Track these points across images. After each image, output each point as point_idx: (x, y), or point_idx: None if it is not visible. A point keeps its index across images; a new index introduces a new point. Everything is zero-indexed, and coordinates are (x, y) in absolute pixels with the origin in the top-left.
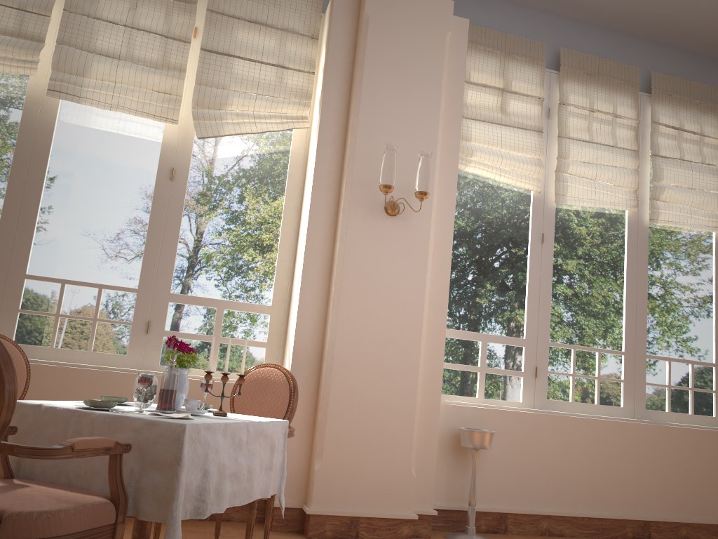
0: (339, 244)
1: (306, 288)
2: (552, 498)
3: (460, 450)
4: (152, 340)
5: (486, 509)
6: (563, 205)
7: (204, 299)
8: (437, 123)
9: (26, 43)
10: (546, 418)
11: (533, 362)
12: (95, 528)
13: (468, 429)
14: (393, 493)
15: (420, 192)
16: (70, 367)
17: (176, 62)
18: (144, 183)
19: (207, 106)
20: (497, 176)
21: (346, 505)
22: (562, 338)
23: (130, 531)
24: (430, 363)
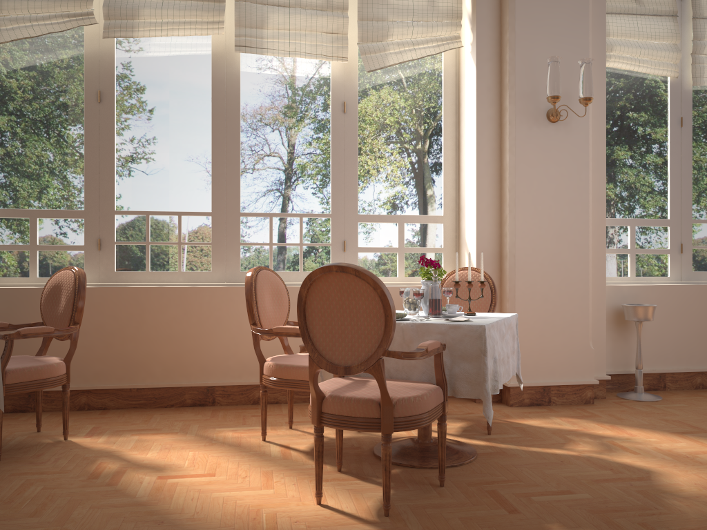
0: (508, 155)
1: (481, 198)
2: (704, 357)
3: (620, 324)
4: (349, 256)
5: (647, 371)
6: (699, 86)
7: (386, 216)
8: (587, 27)
9: (210, 5)
10: (695, 289)
11: (678, 239)
12: (437, 405)
13: (632, 305)
14: (576, 364)
15: (585, 98)
16: (293, 286)
17: (338, 2)
18: (322, 119)
19: (370, 40)
20: (636, 67)
21: (538, 377)
22: (704, 215)
23: None
24: (594, 251)
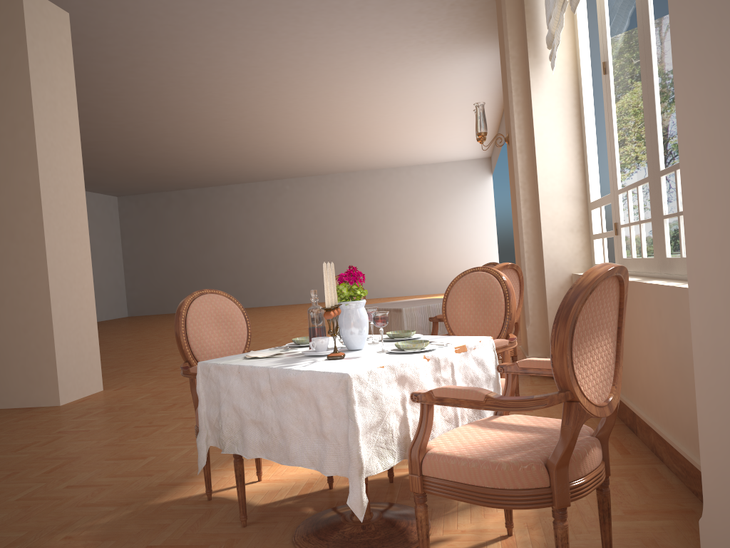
0: None
1: None
2: None
3: None
4: None
5: None
6: None
7: None
8: None
9: None
10: None
11: None
12: None
13: None
14: None
15: None
16: (656, 284)
17: None
18: None
19: None
20: None
21: None
22: None
23: (618, 517)
24: None
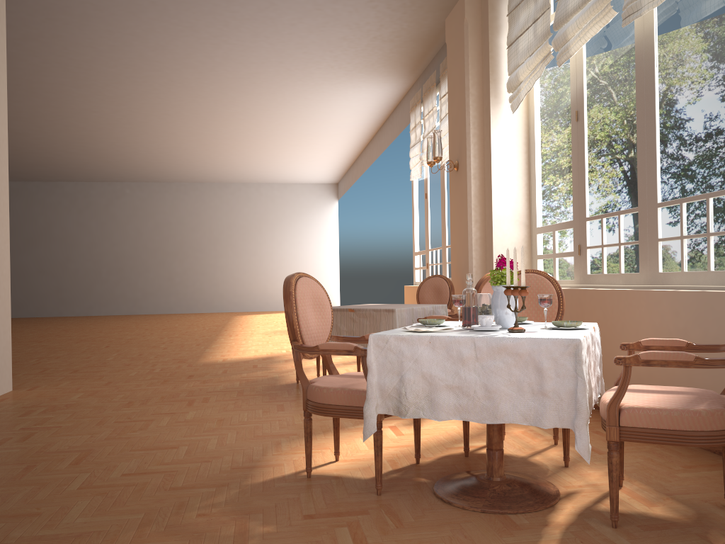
0: None
1: None
2: None
3: None
4: None
5: None
6: None
7: None
8: None
9: None
10: None
11: None
12: (352, 406)
13: None
14: None
15: None
16: (675, 290)
17: None
18: None
19: None
20: None
21: None
22: None
23: (683, 470)
24: None
